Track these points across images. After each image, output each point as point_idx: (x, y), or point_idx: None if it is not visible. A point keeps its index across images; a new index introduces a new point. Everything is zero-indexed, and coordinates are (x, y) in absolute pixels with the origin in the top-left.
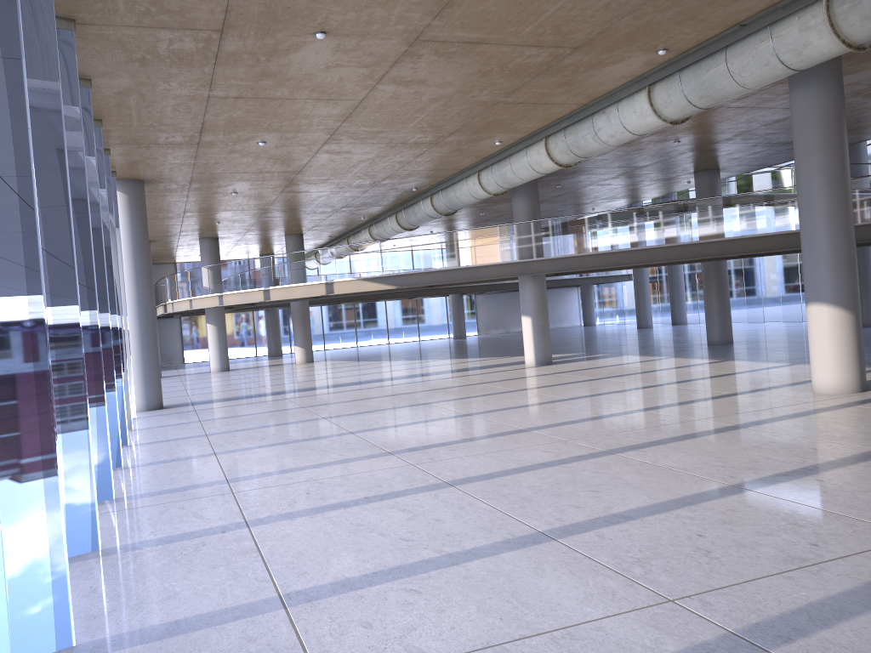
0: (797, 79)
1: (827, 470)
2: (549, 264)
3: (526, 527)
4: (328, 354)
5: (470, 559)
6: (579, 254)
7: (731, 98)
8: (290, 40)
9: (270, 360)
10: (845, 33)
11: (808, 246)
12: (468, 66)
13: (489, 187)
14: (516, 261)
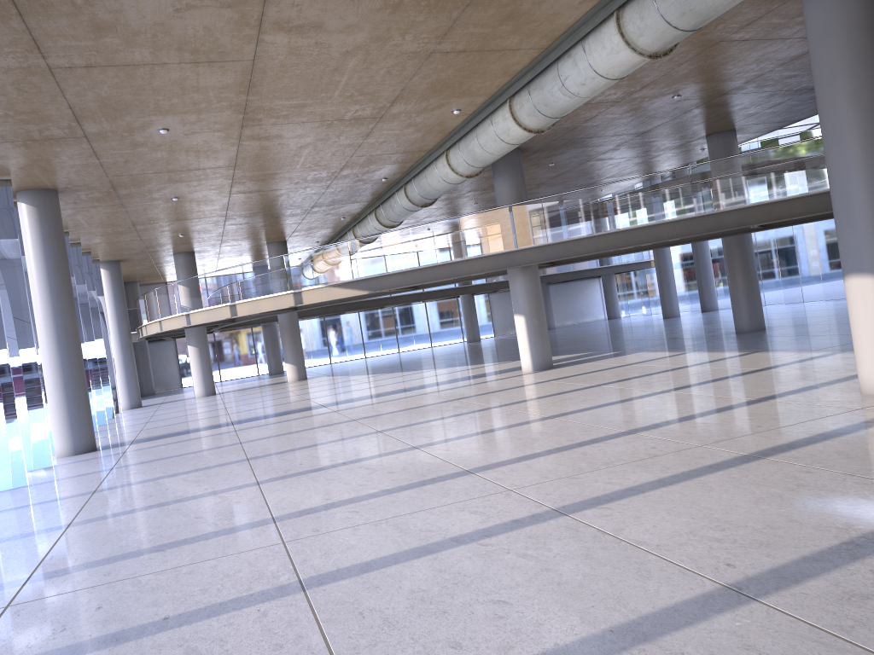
0: None
1: None
2: (538, 252)
3: None
4: (330, 368)
5: None
6: (571, 239)
7: (722, 10)
8: None
9: (267, 379)
10: None
11: (841, 199)
12: None
13: (459, 168)
14: (500, 252)
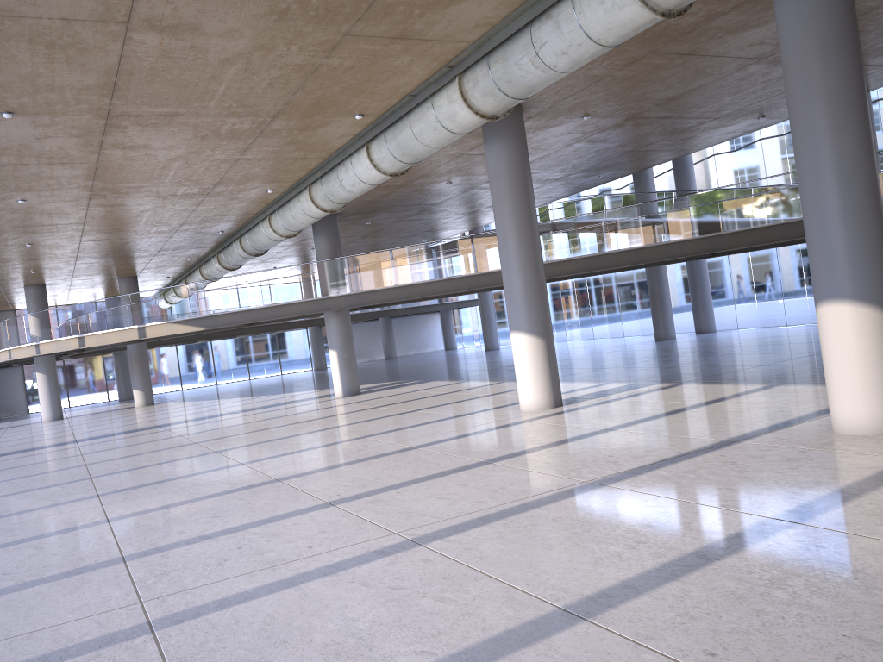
0: (486, 136)
1: (416, 483)
2: (344, 299)
3: (117, 553)
4: (180, 394)
5: (35, 585)
6: (370, 290)
7: (426, 155)
8: None
9: (116, 404)
10: (476, 106)
11: (505, 281)
12: (181, 133)
13: (279, 230)
14: (315, 298)
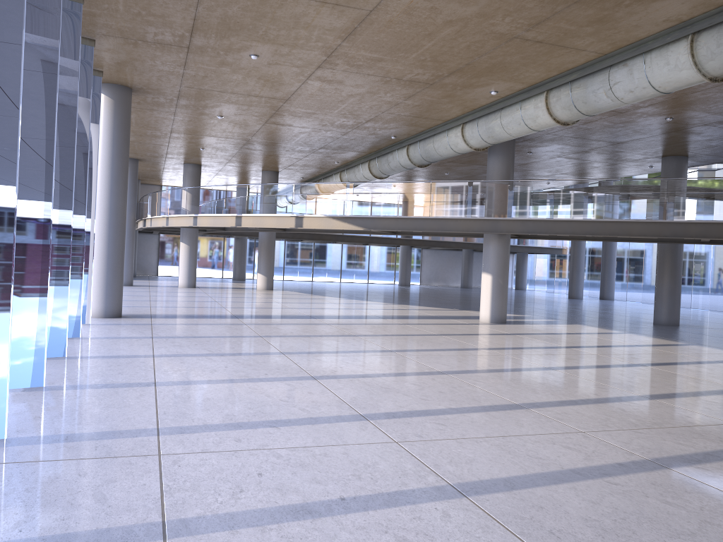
0: None
1: None
2: (520, 224)
3: None
4: (286, 284)
5: None
6: (552, 219)
7: None
8: None
9: (233, 282)
10: None
11: None
12: None
13: (472, 141)
14: (487, 218)
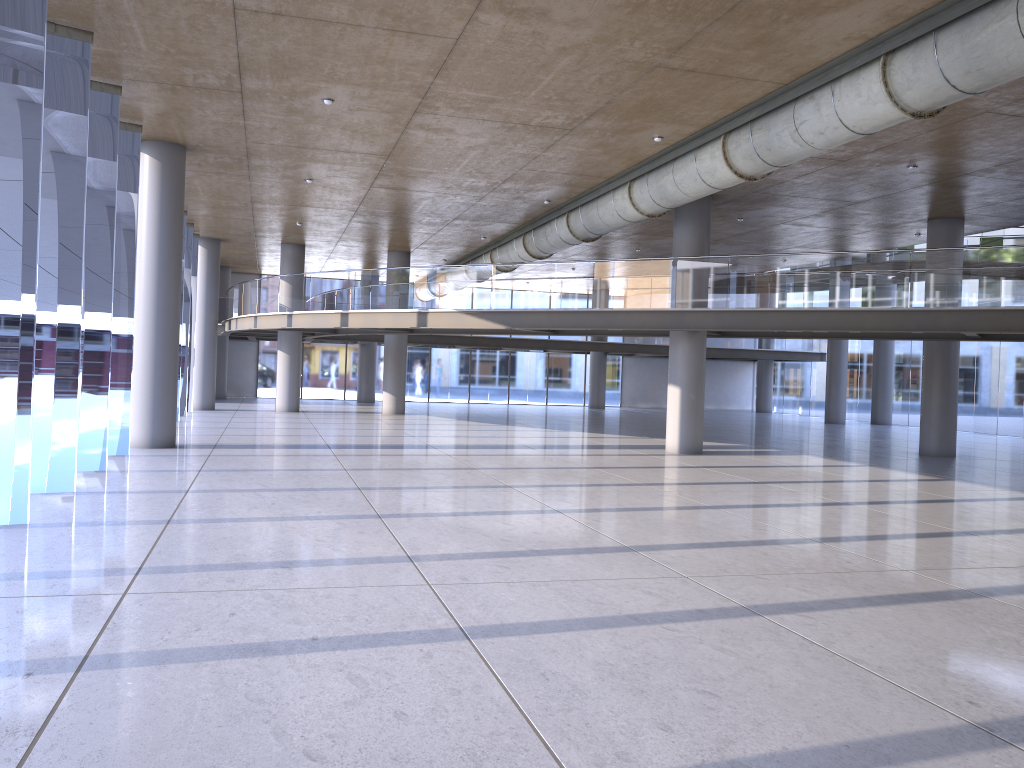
0: None
1: None
2: (713, 317)
3: (552, 766)
4: (429, 407)
5: None
6: (755, 309)
7: (1016, 76)
8: None
9: (356, 405)
10: None
11: None
12: None
13: (642, 204)
14: (668, 309)
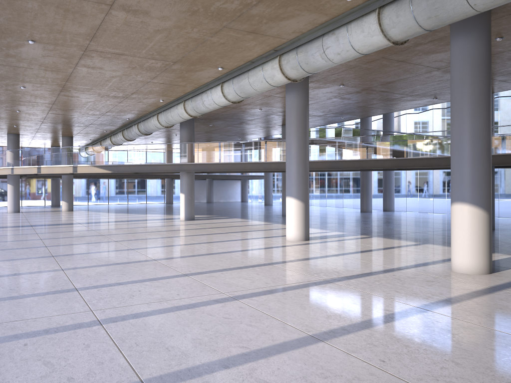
0: (287, 89)
1: (232, 270)
2: (193, 166)
3: (72, 286)
4: (87, 207)
5: (30, 297)
6: (208, 163)
7: (254, 94)
8: (15, 42)
9: (50, 208)
10: (286, 73)
11: (287, 169)
12: (122, 64)
13: (162, 123)
14: (176, 163)
